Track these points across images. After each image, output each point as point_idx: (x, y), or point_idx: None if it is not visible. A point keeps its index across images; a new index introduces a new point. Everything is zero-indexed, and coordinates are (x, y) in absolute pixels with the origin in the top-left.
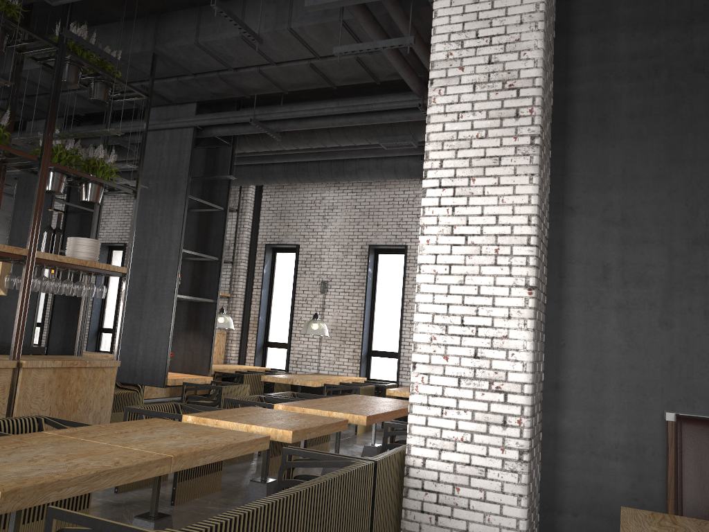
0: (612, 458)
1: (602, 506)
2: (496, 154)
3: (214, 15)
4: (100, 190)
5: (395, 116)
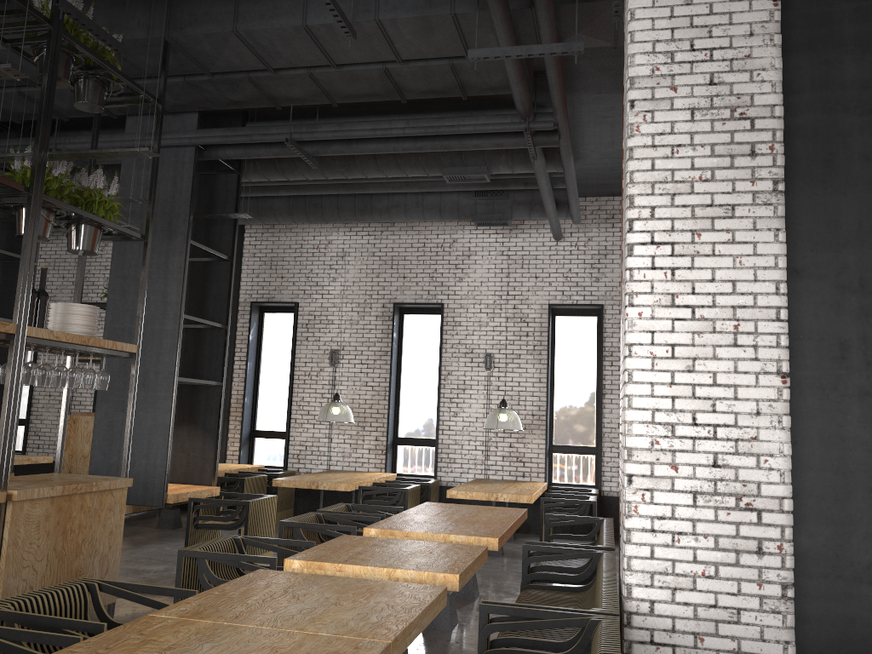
0: (864, 582)
1: (854, 643)
2: (727, 202)
3: None
4: (98, 234)
5: (481, 142)
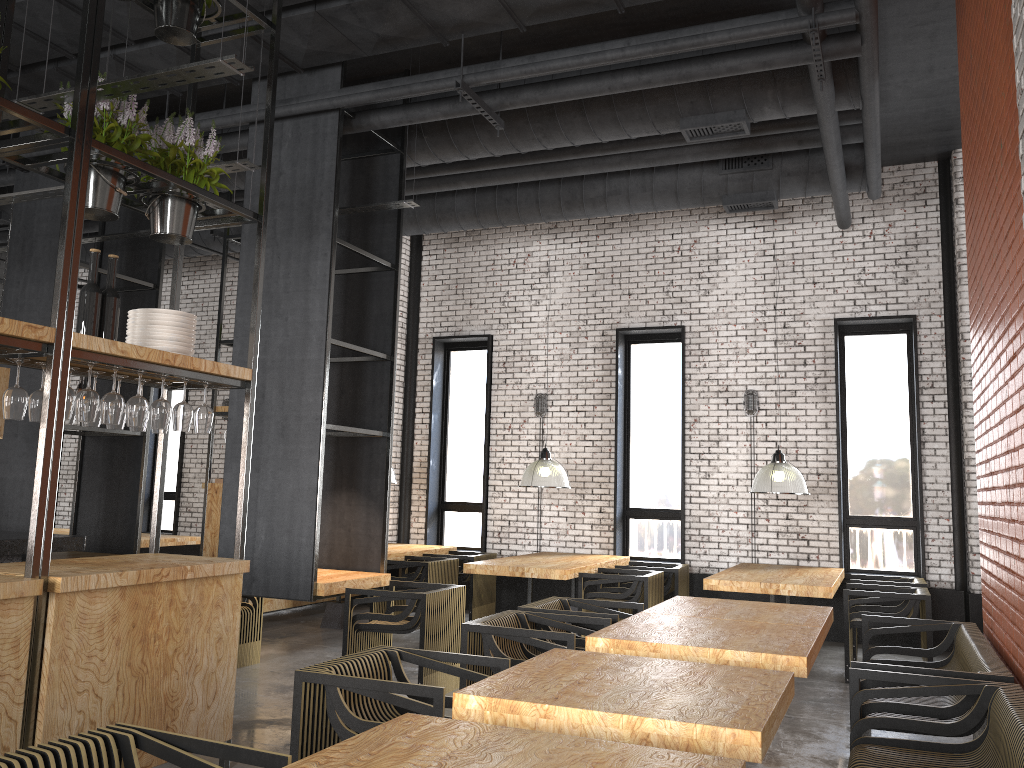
0: None
1: None
2: None
3: None
4: (191, 211)
5: (739, 62)
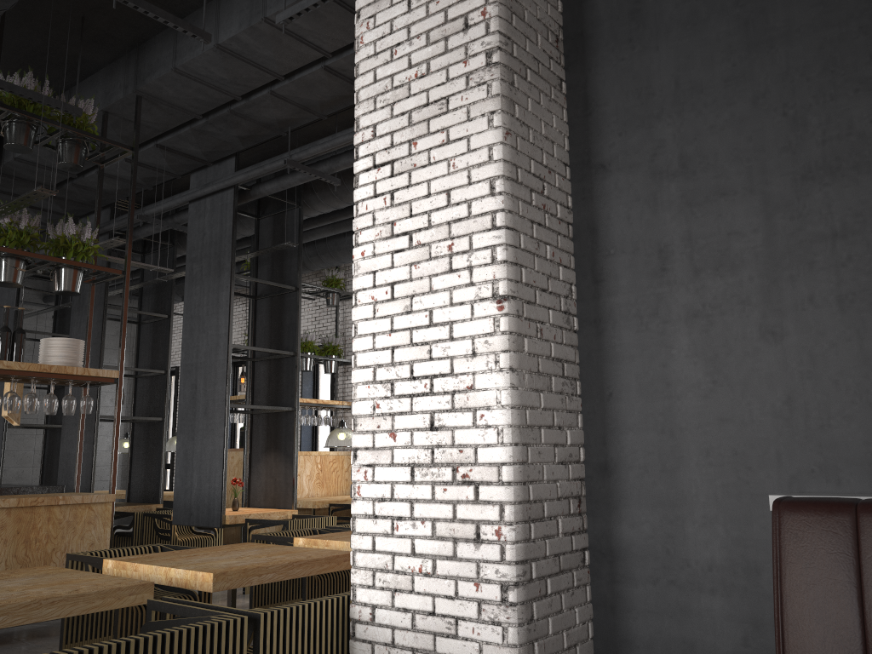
0: (705, 591)
1: None
2: (441, 96)
3: None
4: (76, 275)
5: None
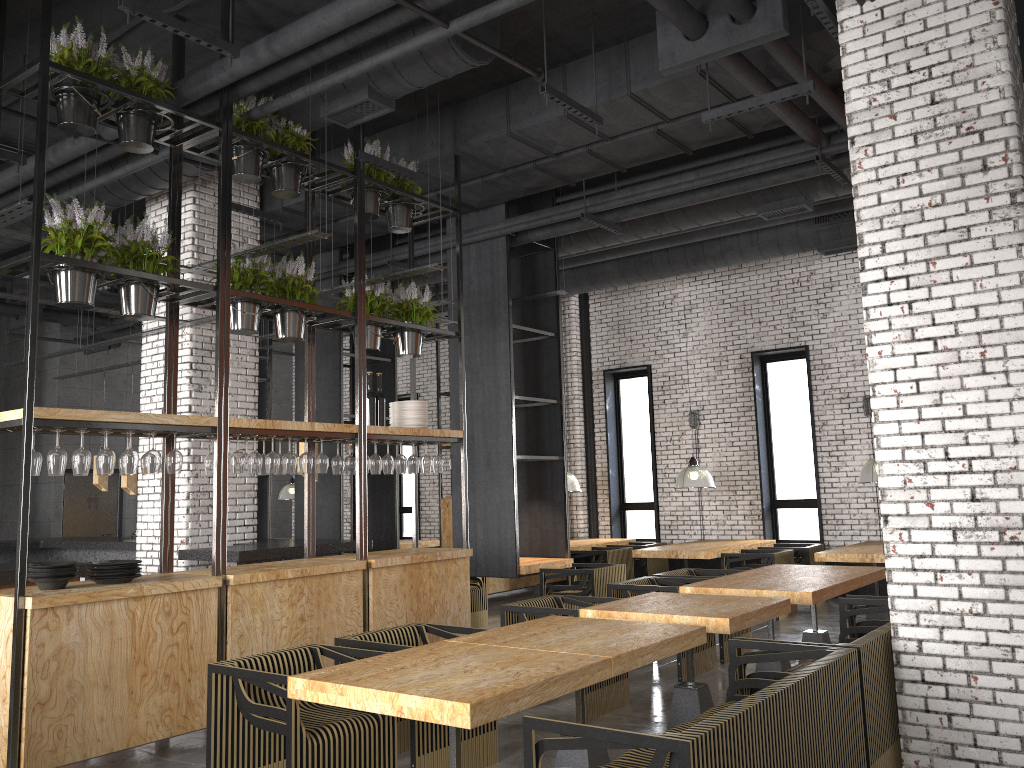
0: None
1: None
2: (961, 225)
3: (526, 94)
4: (419, 338)
5: (780, 177)
